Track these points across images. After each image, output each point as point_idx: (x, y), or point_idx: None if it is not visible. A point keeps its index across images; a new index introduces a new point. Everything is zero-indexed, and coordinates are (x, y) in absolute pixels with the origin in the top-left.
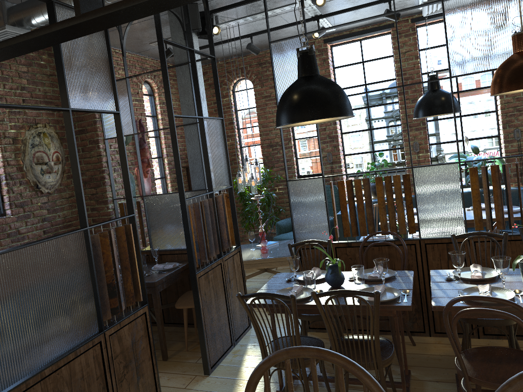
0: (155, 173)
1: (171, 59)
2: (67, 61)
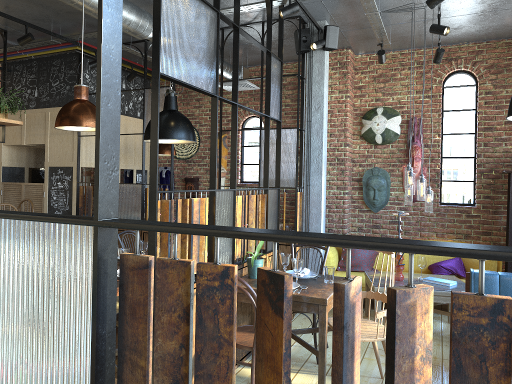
0: (458, 174)
1: (511, 35)
2: (148, 112)
